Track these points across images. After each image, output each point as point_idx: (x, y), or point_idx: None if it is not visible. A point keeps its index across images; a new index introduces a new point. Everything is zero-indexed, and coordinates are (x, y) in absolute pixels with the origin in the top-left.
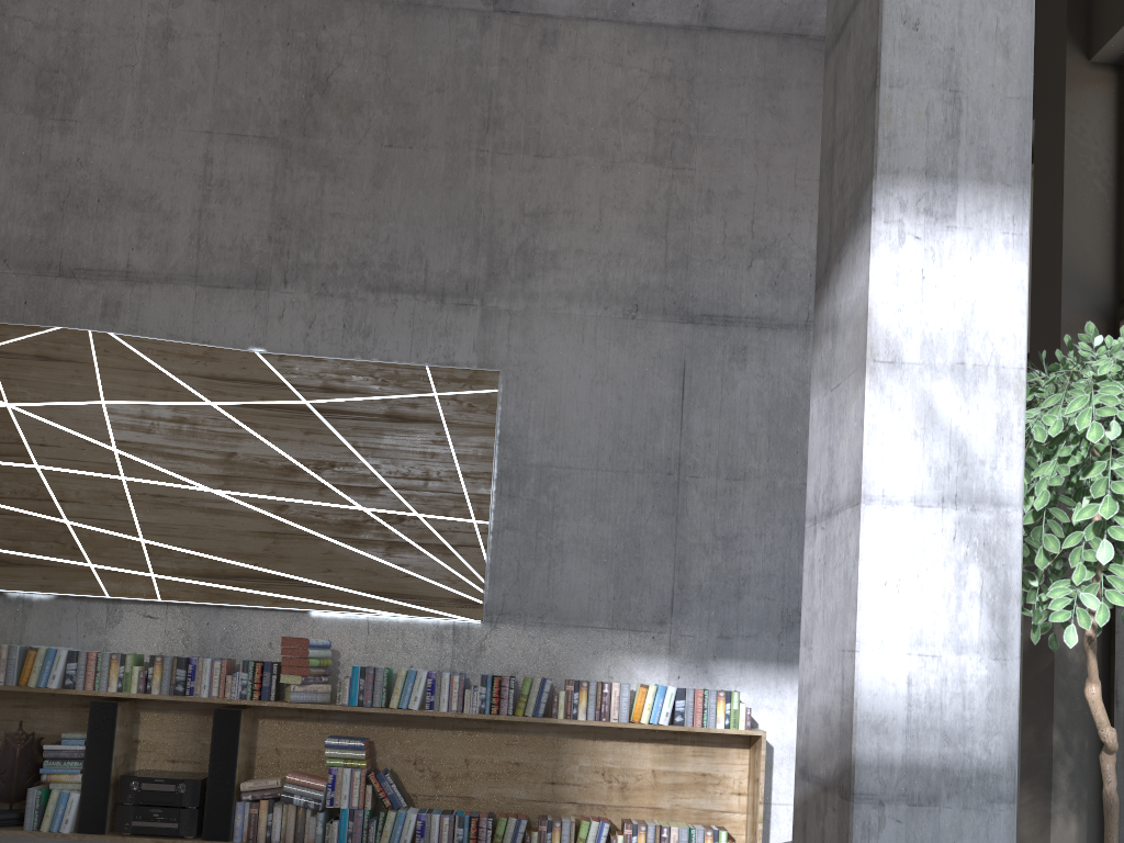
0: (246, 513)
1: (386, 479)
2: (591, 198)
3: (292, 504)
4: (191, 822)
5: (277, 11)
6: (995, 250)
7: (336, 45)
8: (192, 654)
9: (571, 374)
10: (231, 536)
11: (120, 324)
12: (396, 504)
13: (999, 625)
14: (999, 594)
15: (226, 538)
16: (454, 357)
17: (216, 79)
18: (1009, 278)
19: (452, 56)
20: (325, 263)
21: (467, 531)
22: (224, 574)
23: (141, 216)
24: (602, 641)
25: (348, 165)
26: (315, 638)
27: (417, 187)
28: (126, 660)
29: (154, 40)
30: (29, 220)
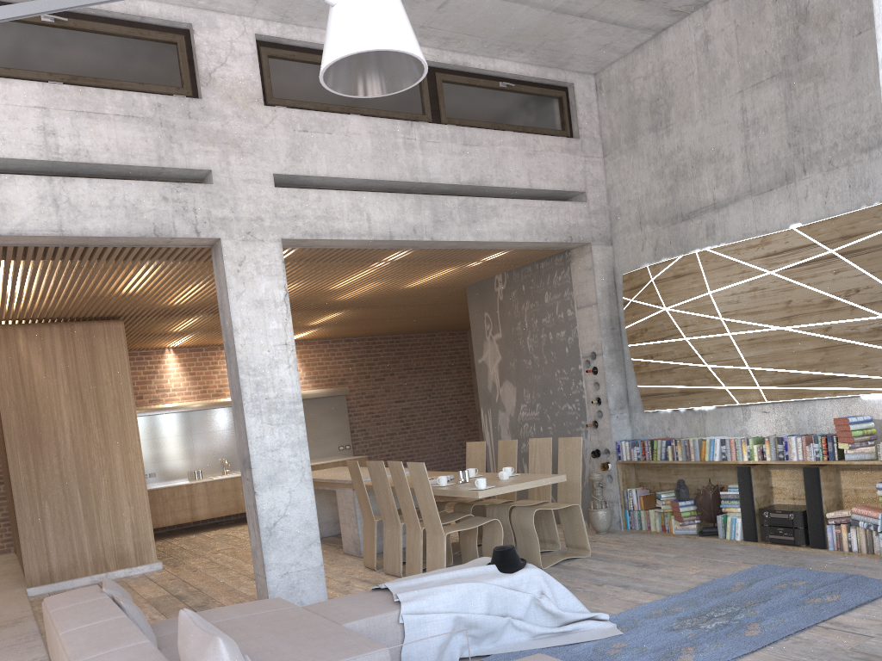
0: (804, 338)
1: None
2: None
3: (833, 325)
4: (800, 537)
5: None
6: None
7: None
8: (792, 432)
9: None
10: (797, 355)
11: (716, 237)
12: None
13: None
14: None
15: (795, 357)
16: None
17: (738, 53)
18: None
19: None
20: (828, 146)
21: None
22: (798, 380)
23: (714, 166)
24: None
25: (831, 65)
26: (867, 413)
27: None
28: (748, 442)
29: (699, 49)
30: (662, 194)
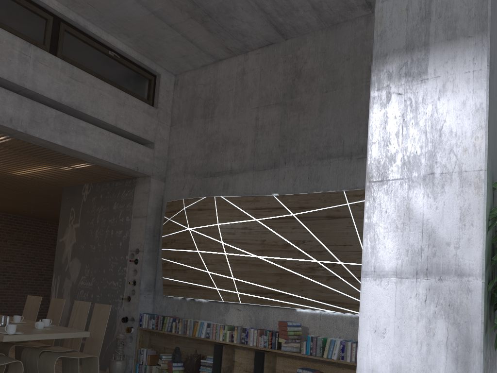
0: (269, 265)
1: (326, 246)
2: None
3: (287, 260)
4: None
5: (281, 49)
6: (458, 87)
7: (303, 55)
8: (252, 326)
9: None
10: (264, 275)
11: (228, 191)
12: (331, 258)
13: (462, 368)
14: (462, 344)
15: (262, 276)
16: (357, 184)
17: (259, 85)
18: (470, 104)
19: (353, 41)
20: (300, 151)
21: None
22: (261, 292)
23: (235, 147)
24: None
25: (309, 105)
26: (298, 321)
27: (338, 107)
28: (225, 328)
29: (239, 77)
30: (201, 157)
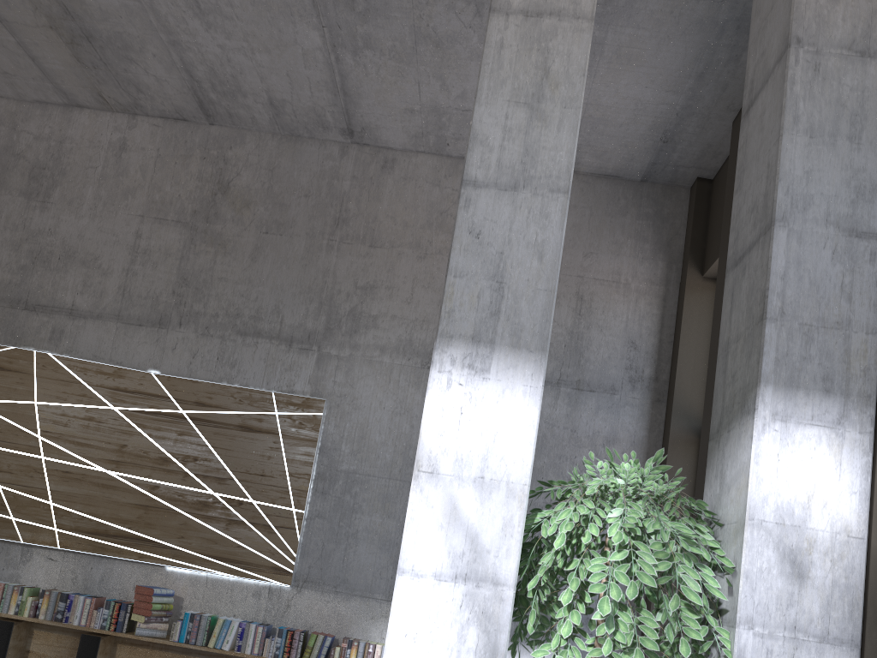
0: (128, 489)
1: (233, 472)
2: (406, 278)
3: (162, 485)
4: None
5: (199, 135)
6: (516, 397)
7: (237, 160)
8: (77, 590)
9: (378, 406)
10: (115, 505)
11: (61, 345)
12: (238, 492)
13: None
14: (489, 651)
15: (111, 506)
16: (294, 387)
17: (151, 179)
18: (524, 418)
19: (318, 172)
20: (210, 313)
21: (287, 517)
22: (106, 533)
23: (86, 271)
24: (379, 609)
25: (235, 244)
26: (167, 586)
27: (282, 262)
28: (24, 591)
29: (113, 150)
30: (10, 268)
